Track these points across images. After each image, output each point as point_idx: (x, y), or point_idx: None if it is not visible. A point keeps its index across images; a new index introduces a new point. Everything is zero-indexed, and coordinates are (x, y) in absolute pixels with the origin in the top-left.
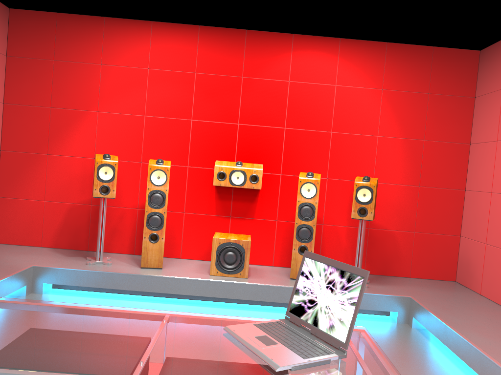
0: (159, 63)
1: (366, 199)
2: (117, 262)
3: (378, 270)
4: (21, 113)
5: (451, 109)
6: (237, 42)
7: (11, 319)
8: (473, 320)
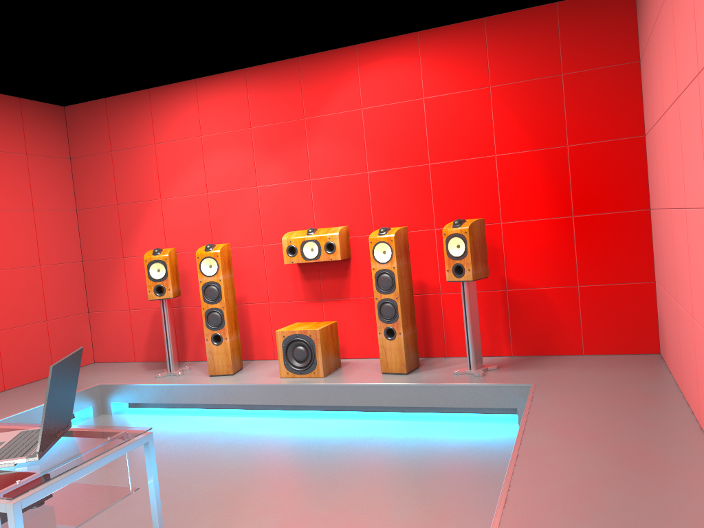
0: (211, 127)
1: (461, 252)
2: (193, 371)
3: (531, 349)
4: (93, 217)
5: (602, 88)
6: (291, 76)
7: None
8: (583, 412)
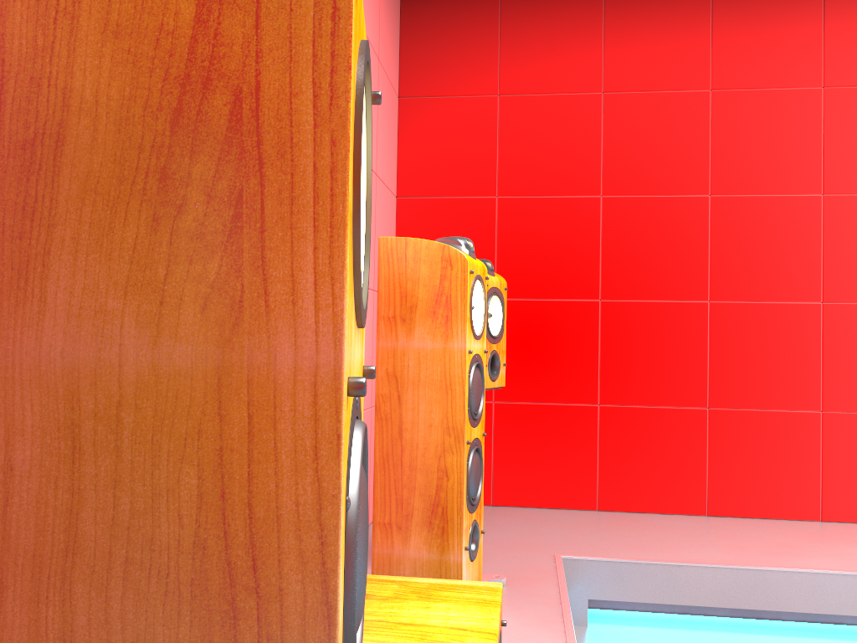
0: None
1: (494, 327)
2: None
3: None
4: None
5: (388, 111)
6: None
7: None
8: (692, 543)
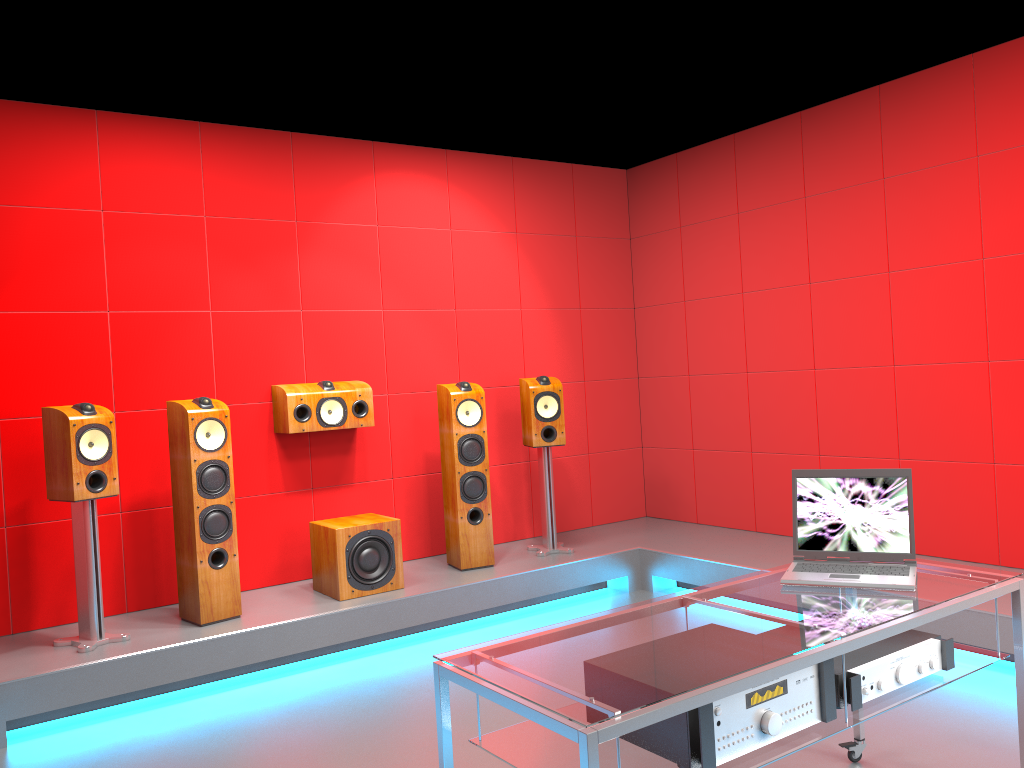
0: (125, 199)
1: (551, 412)
2: (131, 632)
3: None
4: None
5: (605, 258)
6: (278, 156)
7: (584, 649)
8: (742, 551)
